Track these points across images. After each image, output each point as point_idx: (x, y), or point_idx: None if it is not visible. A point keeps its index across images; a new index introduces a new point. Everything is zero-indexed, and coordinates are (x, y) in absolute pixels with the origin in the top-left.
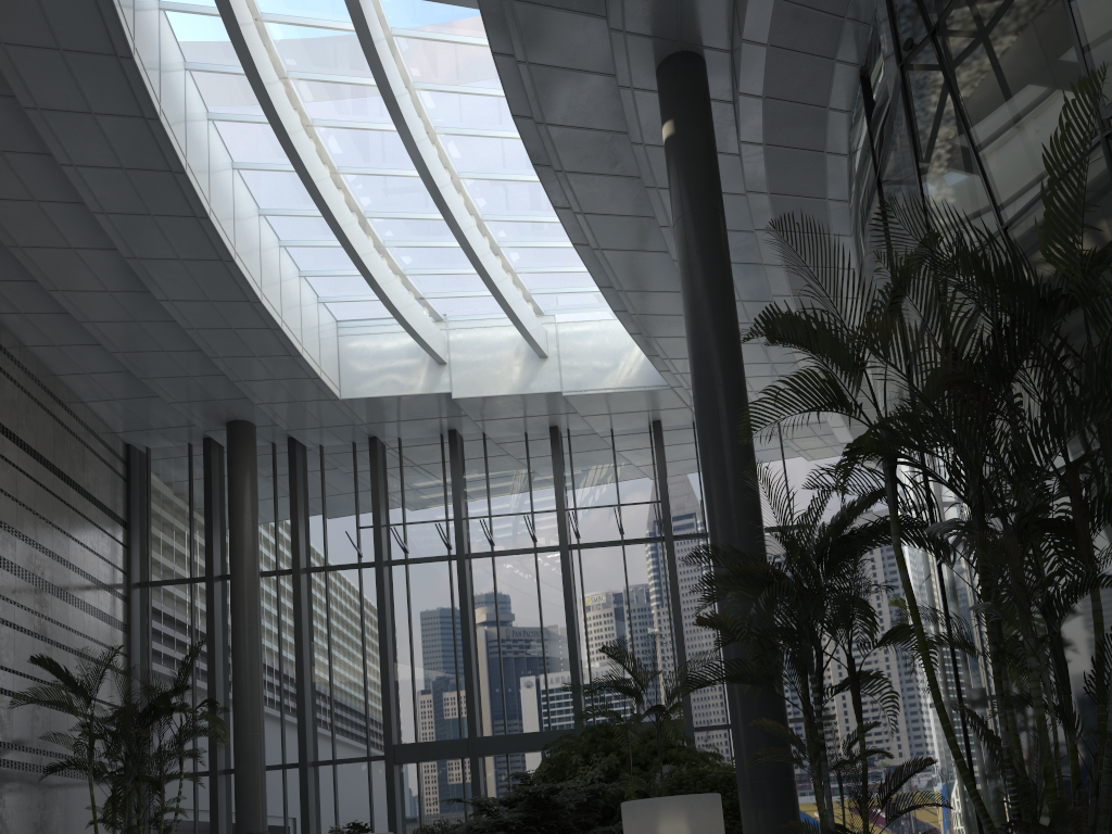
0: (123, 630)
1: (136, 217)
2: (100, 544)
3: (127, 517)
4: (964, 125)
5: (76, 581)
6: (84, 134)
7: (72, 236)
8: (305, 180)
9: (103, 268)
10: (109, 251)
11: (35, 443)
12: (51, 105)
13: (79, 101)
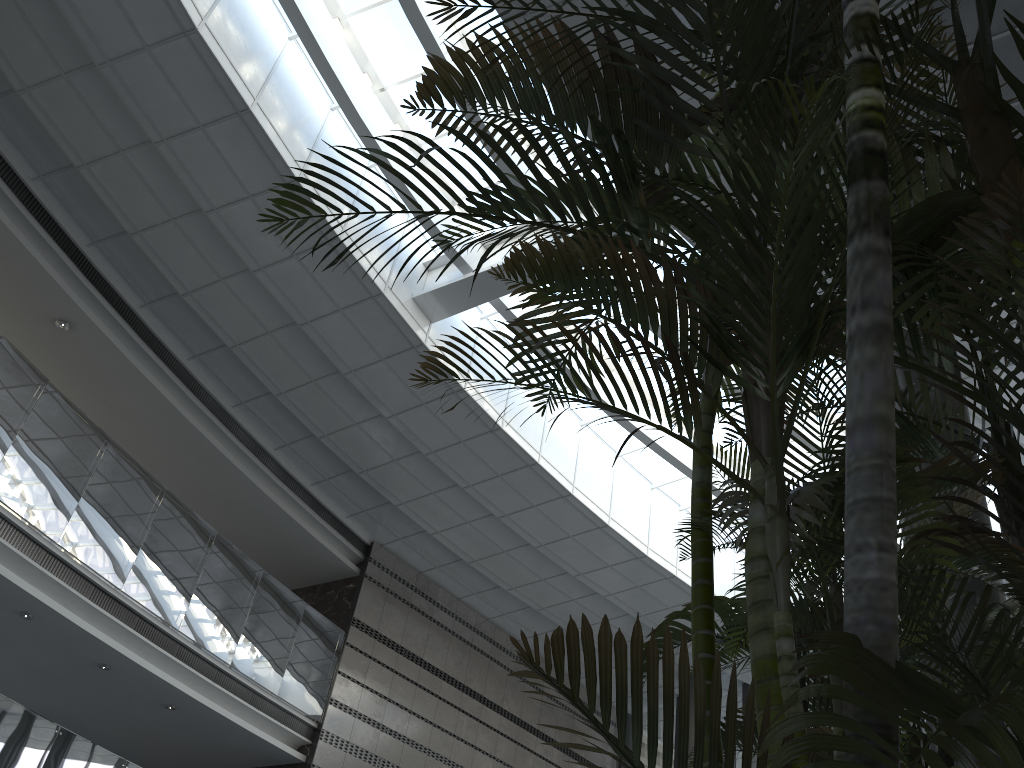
0: None
1: (525, 511)
2: None
3: None
4: None
5: None
6: (465, 459)
7: (500, 541)
8: (643, 439)
9: (530, 561)
10: (527, 546)
11: (519, 712)
12: (438, 446)
13: (451, 436)
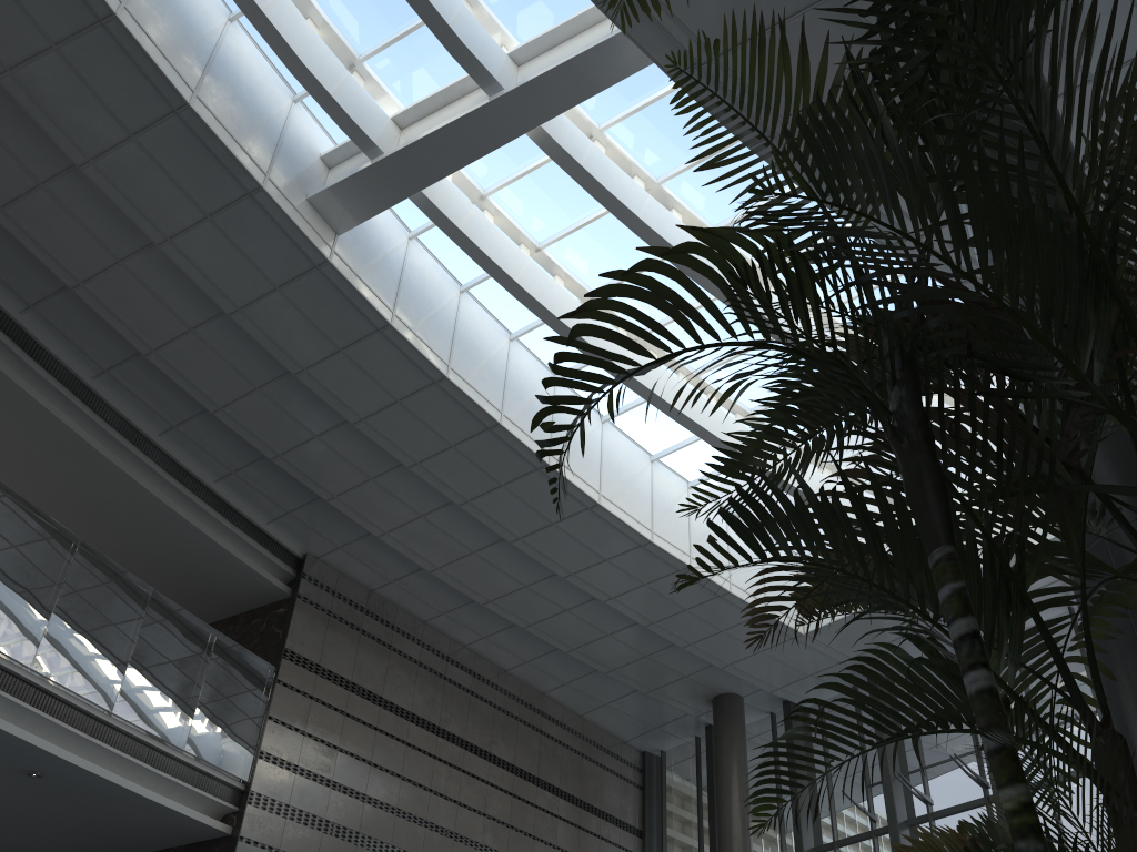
0: None
1: (493, 494)
2: None
3: (642, 825)
4: None
5: None
6: (405, 426)
7: (466, 539)
8: (633, 386)
9: (508, 563)
10: (501, 542)
11: (513, 758)
12: (368, 410)
13: (383, 394)
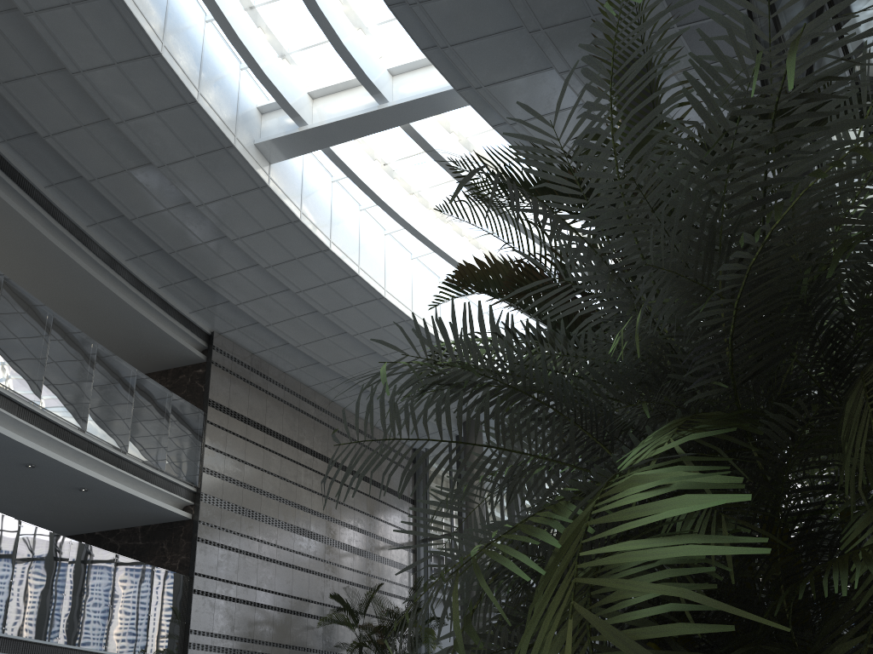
0: (411, 572)
1: (346, 310)
2: (392, 517)
3: (414, 496)
4: (775, 26)
5: (372, 543)
6: (298, 271)
7: (323, 331)
8: (439, 253)
9: (347, 345)
10: (345, 334)
11: (340, 459)
12: (276, 262)
13: (287, 254)
